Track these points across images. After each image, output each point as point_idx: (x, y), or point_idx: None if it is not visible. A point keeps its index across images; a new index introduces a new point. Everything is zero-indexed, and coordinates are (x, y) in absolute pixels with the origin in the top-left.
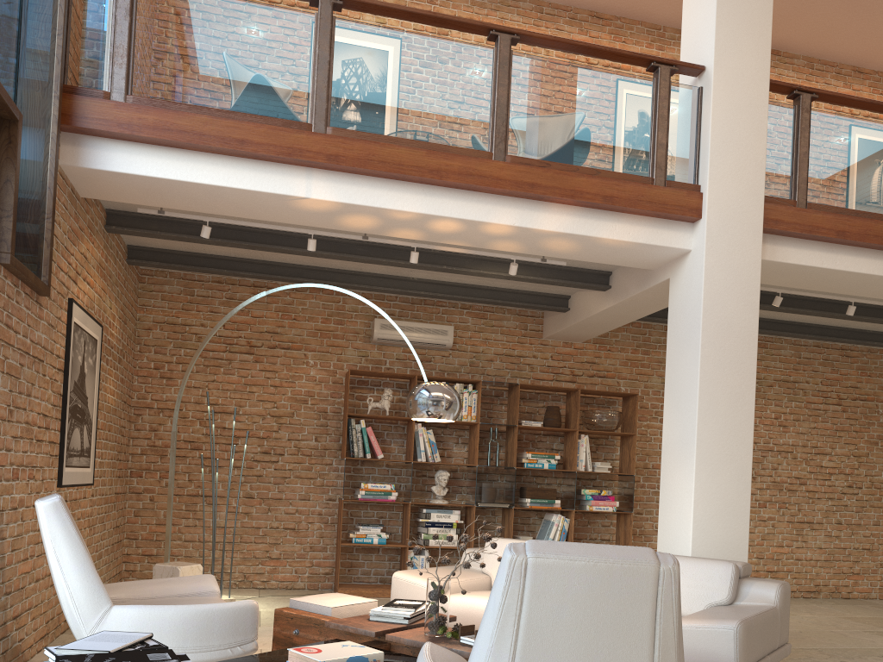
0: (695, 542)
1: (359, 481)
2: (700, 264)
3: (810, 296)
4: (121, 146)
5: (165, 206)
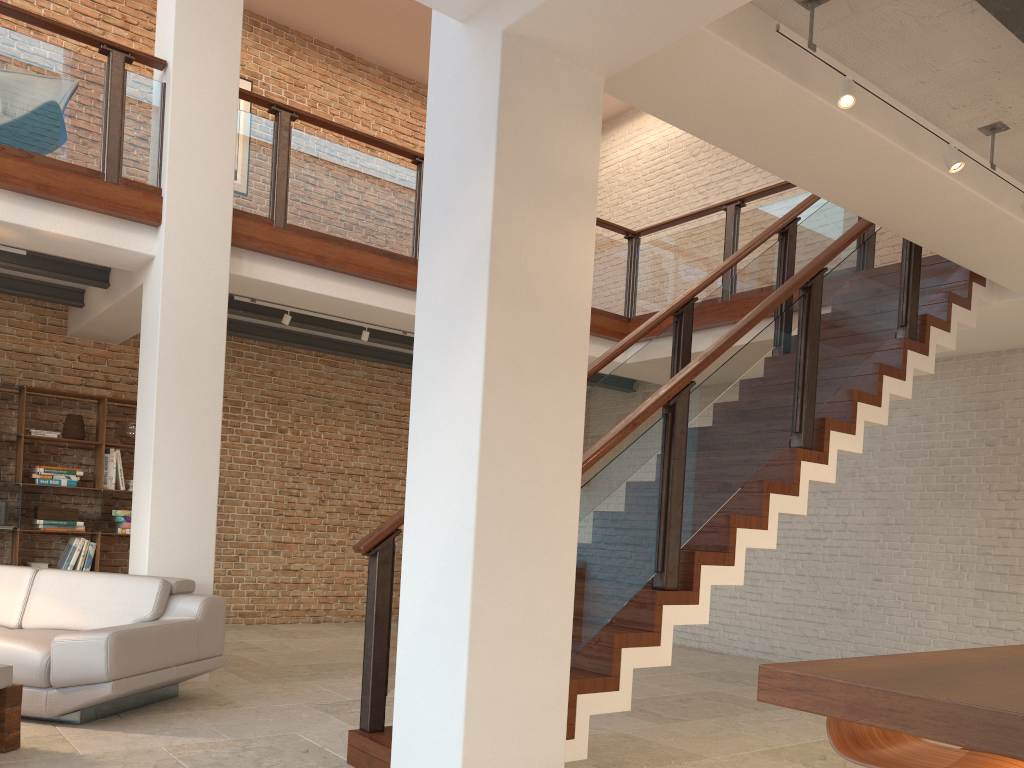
0: (152, 561)
1: None
2: (160, 272)
3: (322, 317)
4: None
5: None
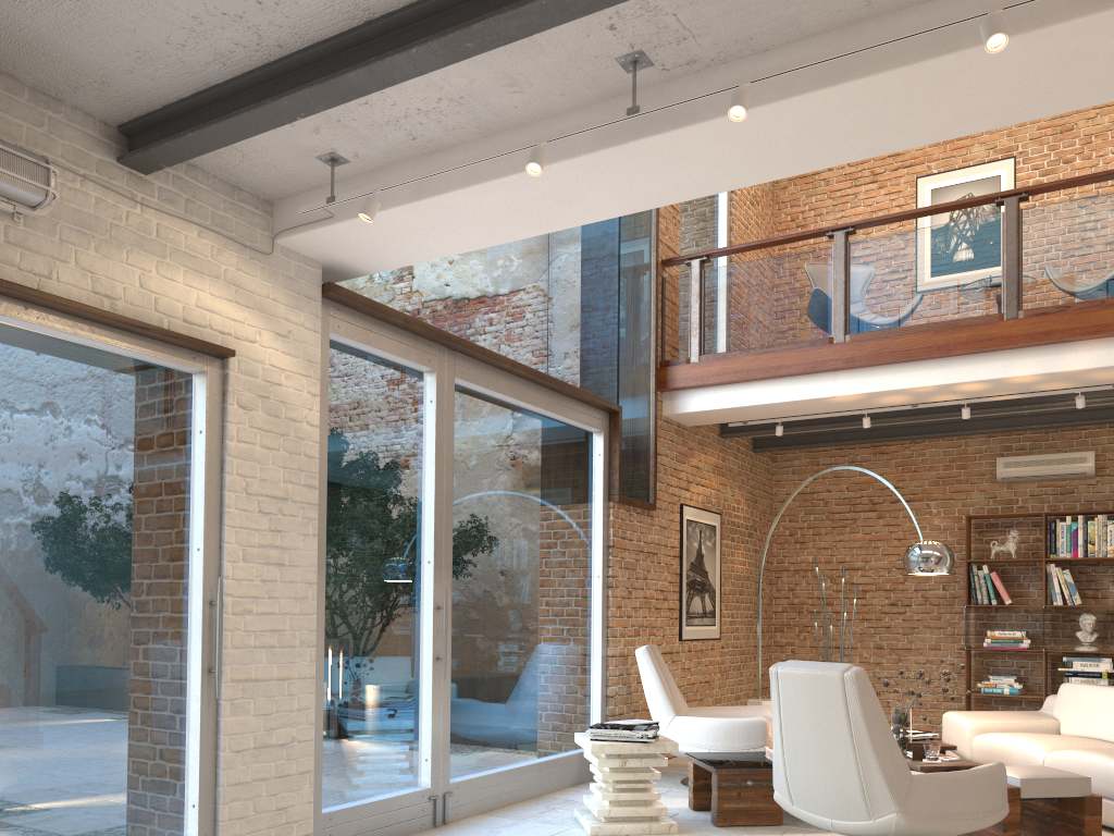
0: None
1: (993, 629)
2: None
3: None
4: (699, 391)
5: (743, 420)
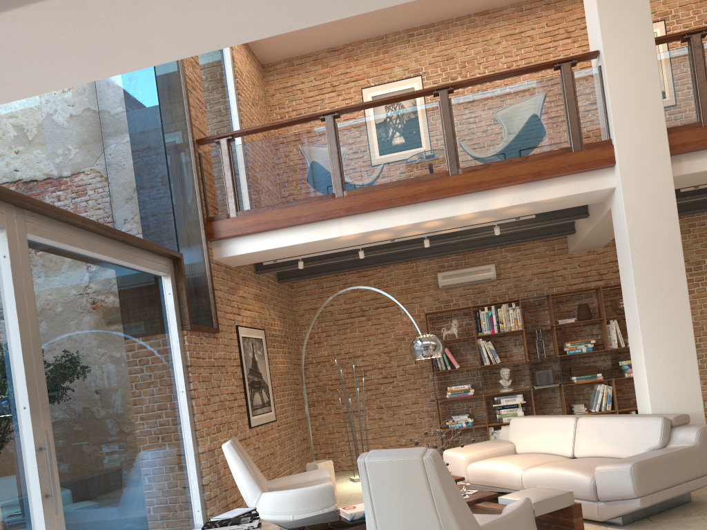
0: (653, 402)
1: (449, 385)
2: (620, 197)
3: None
4: (240, 239)
5: (274, 259)
